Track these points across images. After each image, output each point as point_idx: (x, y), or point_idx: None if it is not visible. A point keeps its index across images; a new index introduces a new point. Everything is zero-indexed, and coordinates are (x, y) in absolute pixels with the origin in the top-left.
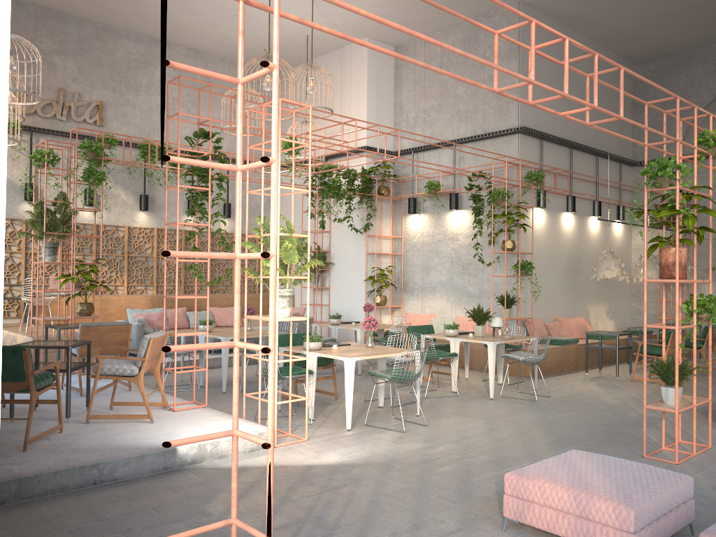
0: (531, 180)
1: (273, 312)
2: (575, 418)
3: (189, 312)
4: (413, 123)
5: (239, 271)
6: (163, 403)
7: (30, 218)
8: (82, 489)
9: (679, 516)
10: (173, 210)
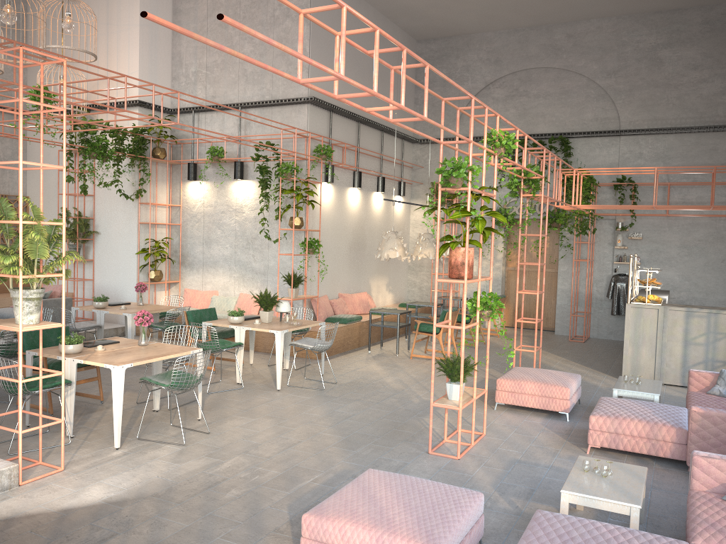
0: (320, 155)
1: None
2: (363, 409)
3: None
4: (194, 79)
5: None
6: None
7: None
8: None
9: (472, 538)
10: None
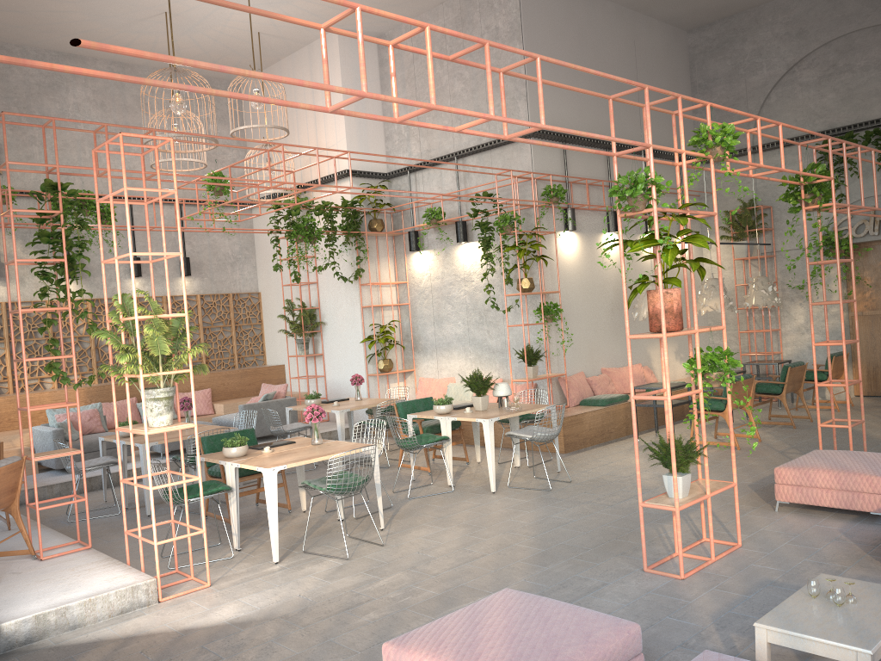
0: (549, 198)
1: None
2: (587, 513)
3: (139, 404)
4: (407, 134)
5: None
6: (27, 550)
7: None
8: None
9: None
10: (112, 274)
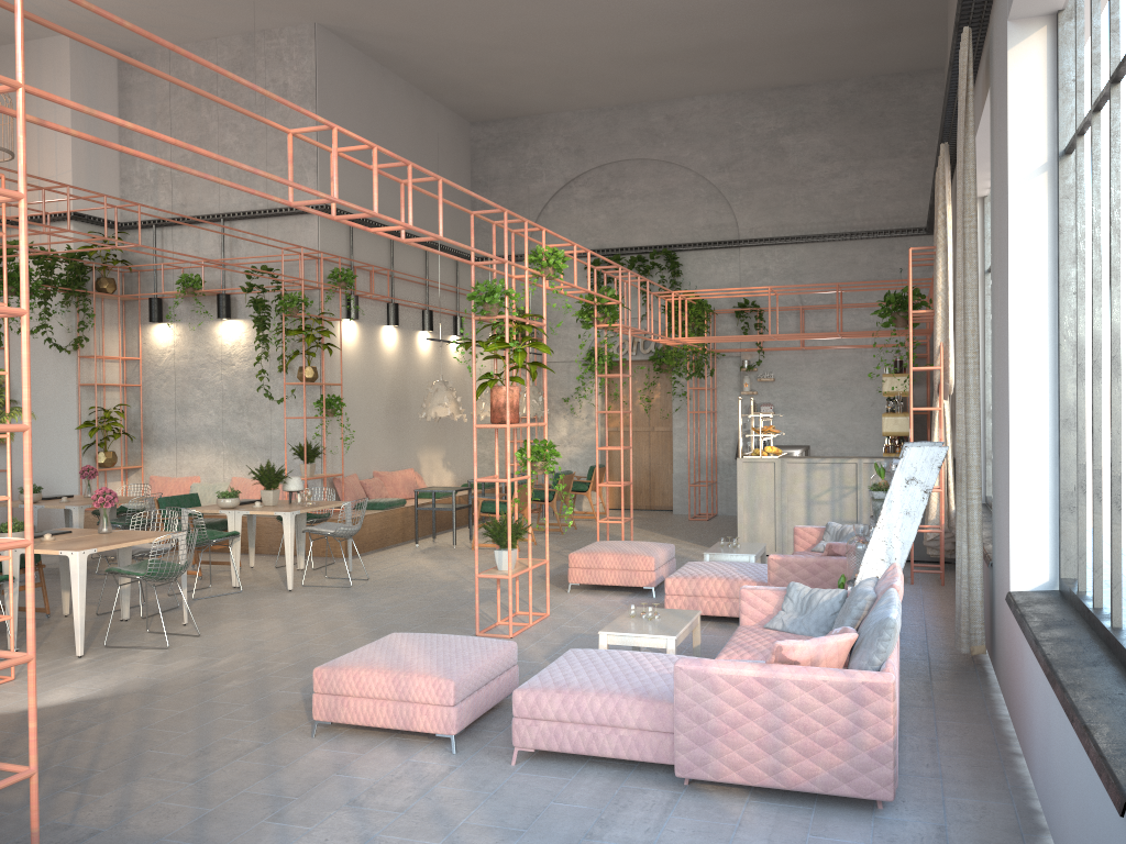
0: (337, 282)
1: (30, 497)
2: (401, 602)
3: None
4: (154, 180)
5: None
6: None
7: None
8: None
9: (502, 684)
10: None
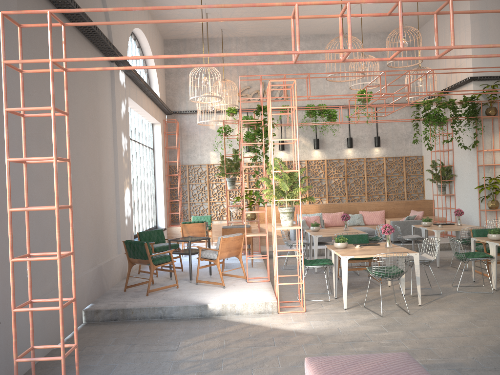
0: None
1: (57, 238)
2: None
3: None
4: None
5: (70, 214)
6: (244, 276)
7: (250, 161)
8: (154, 319)
9: None
10: (337, 146)
